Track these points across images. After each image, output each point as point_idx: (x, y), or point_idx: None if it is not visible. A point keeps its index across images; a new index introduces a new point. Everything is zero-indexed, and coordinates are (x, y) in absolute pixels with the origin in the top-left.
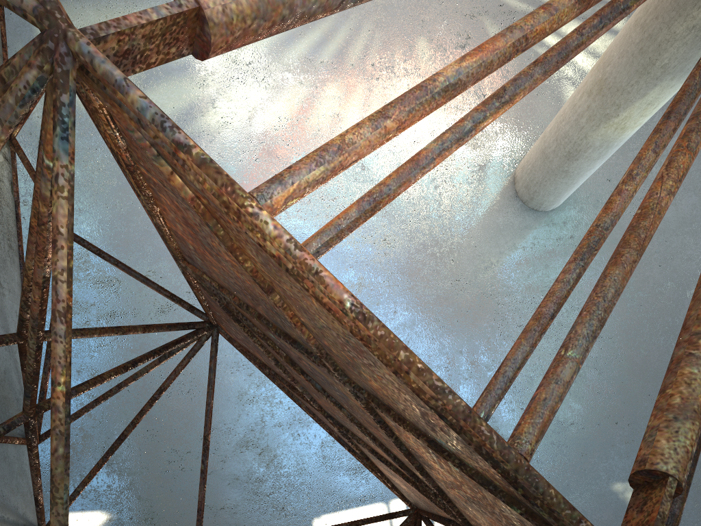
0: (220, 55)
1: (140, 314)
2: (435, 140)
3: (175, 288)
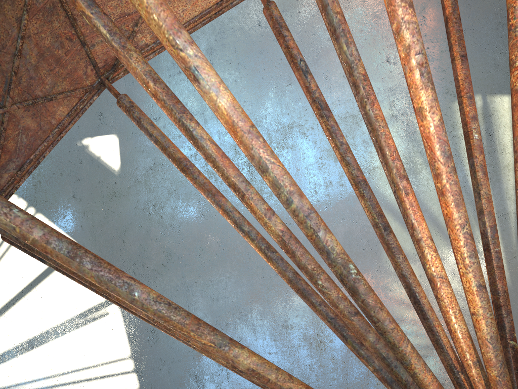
0: (429, 222)
1: (251, 181)
2: (233, 207)
3: (271, 202)
